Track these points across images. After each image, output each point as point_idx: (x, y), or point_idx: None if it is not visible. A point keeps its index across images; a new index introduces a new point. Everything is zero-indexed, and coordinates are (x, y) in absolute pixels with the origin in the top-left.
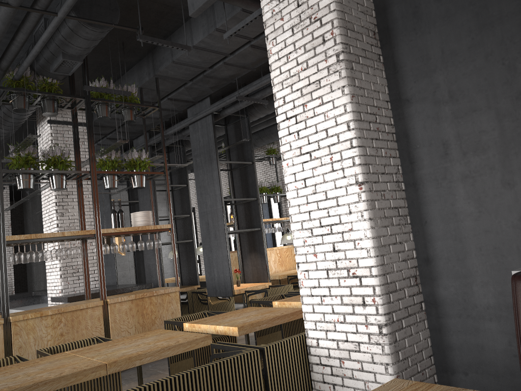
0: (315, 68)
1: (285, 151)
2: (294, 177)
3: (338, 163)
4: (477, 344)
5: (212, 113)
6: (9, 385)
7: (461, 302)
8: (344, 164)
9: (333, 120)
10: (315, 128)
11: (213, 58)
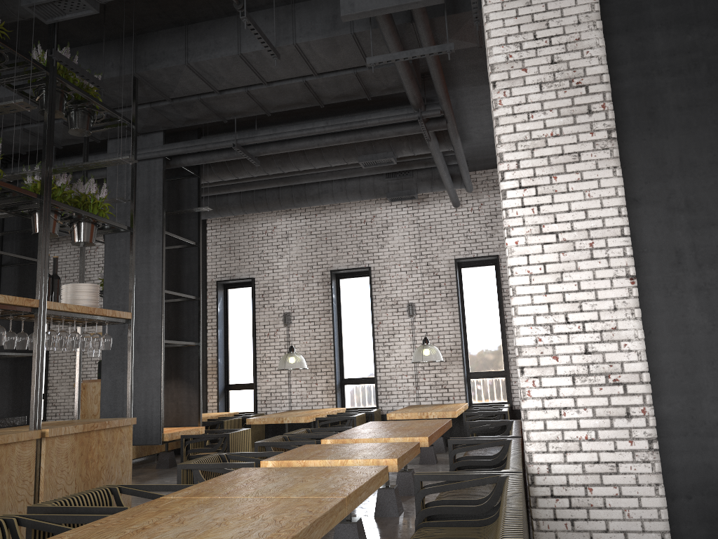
0: (574, 138)
1: (513, 226)
2: (527, 259)
3: (601, 250)
4: (704, 464)
5: (165, 157)
6: (265, 530)
7: (687, 419)
8: (611, 252)
9: (597, 201)
10: (568, 206)
11: (244, 80)
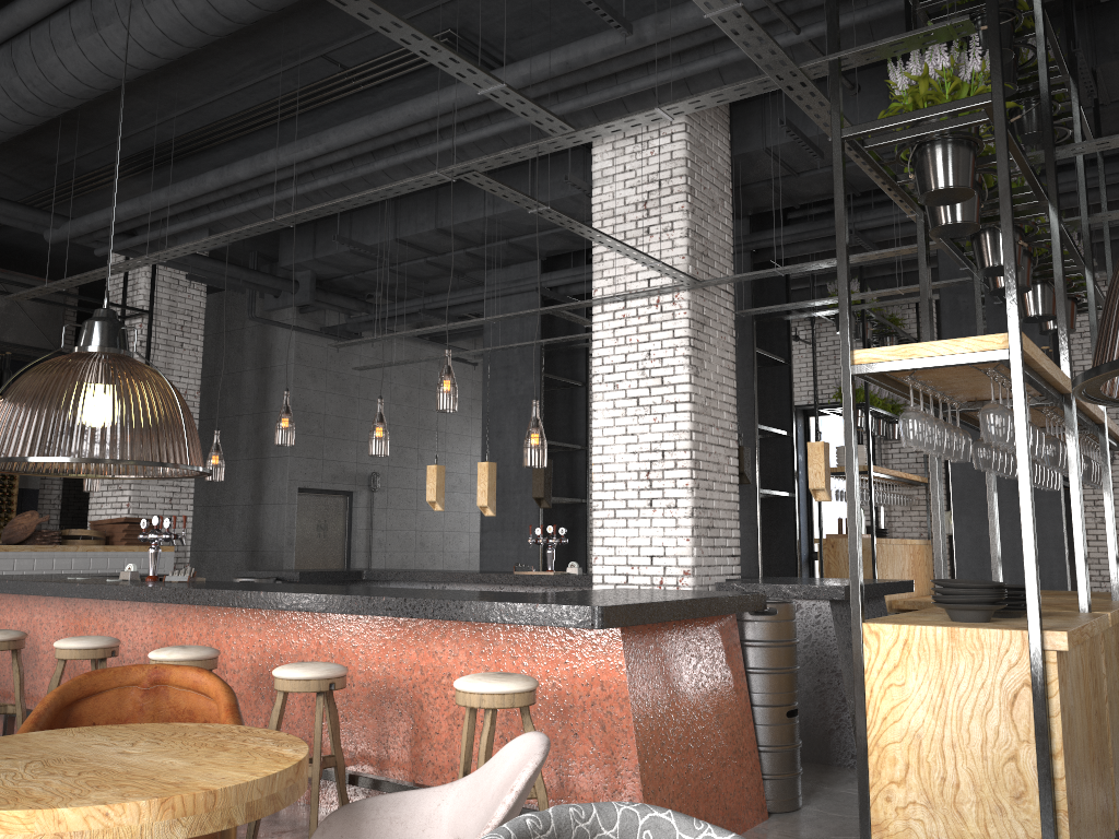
0: None
1: None
2: None
3: None
4: None
5: None
6: None
7: None
8: None
9: None
10: None
11: None
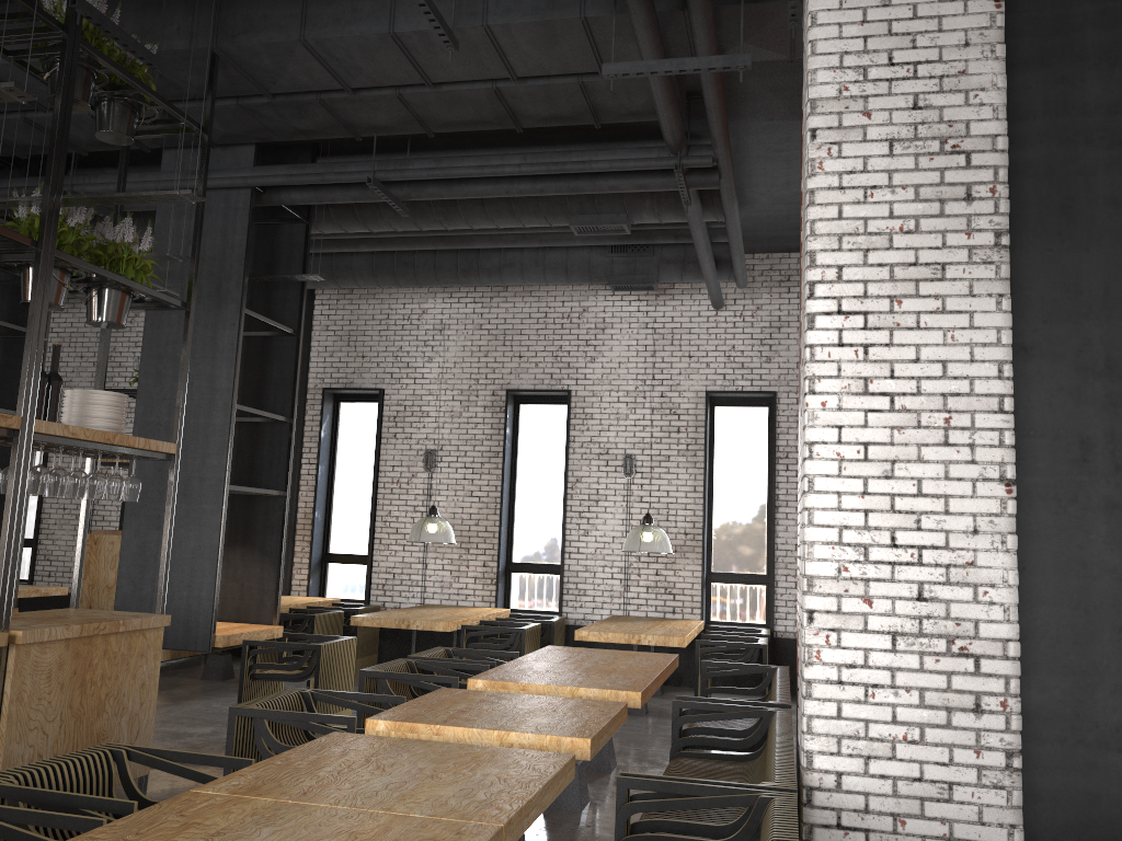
0: (938, 239)
1: (821, 376)
2: (838, 434)
3: (963, 432)
4: (1087, 791)
5: (254, 188)
6: None
7: (1069, 716)
8: (979, 437)
9: (964, 349)
10: (915, 352)
11: (396, 76)
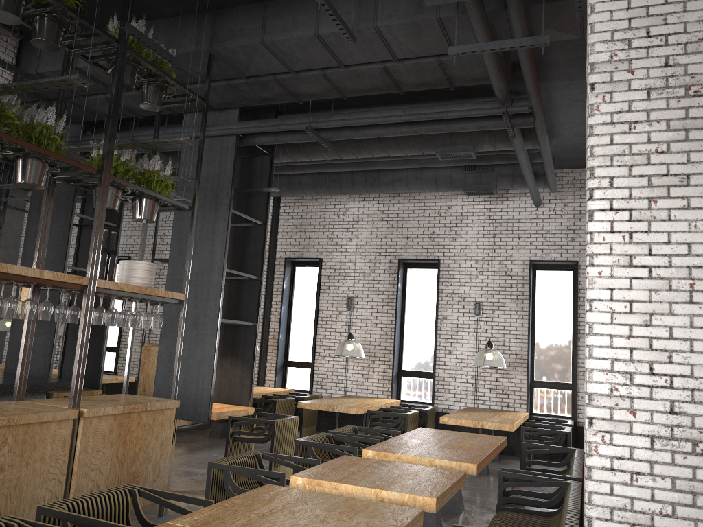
0: (684, 157)
1: (598, 253)
2: (610, 294)
3: None
4: None
5: (238, 135)
6: None
7: None
8: None
9: None
10: (667, 237)
11: (321, 62)
